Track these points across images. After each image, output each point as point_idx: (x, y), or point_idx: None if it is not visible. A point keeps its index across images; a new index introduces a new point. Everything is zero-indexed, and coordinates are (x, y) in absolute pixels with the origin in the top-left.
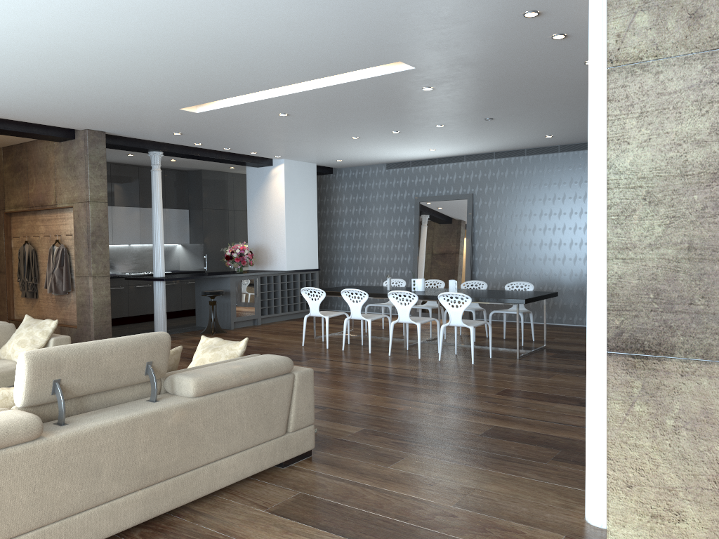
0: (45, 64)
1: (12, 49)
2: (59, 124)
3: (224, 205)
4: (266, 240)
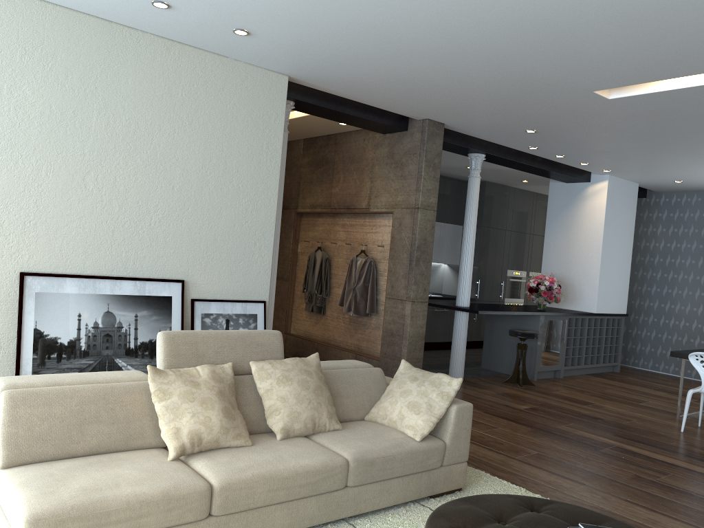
0: None
1: None
2: (402, 110)
3: (502, 225)
4: (569, 272)
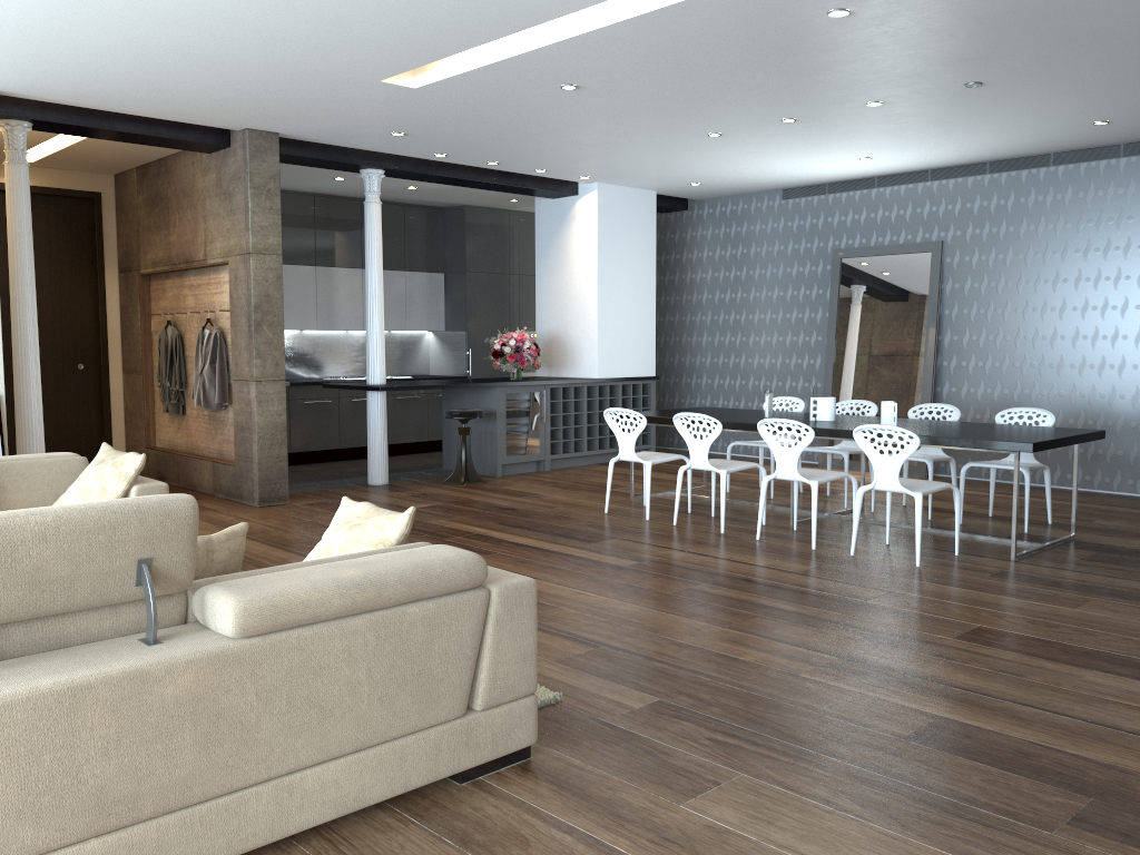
0: None
1: None
2: (198, 120)
3: (502, 267)
4: (565, 325)
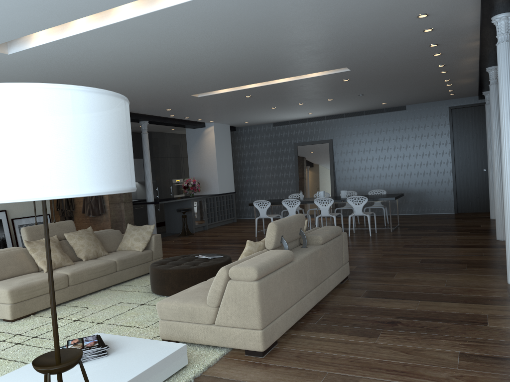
0: (149, 73)
1: (142, 66)
2: None
3: (165, 155)
4: (203, 175)
